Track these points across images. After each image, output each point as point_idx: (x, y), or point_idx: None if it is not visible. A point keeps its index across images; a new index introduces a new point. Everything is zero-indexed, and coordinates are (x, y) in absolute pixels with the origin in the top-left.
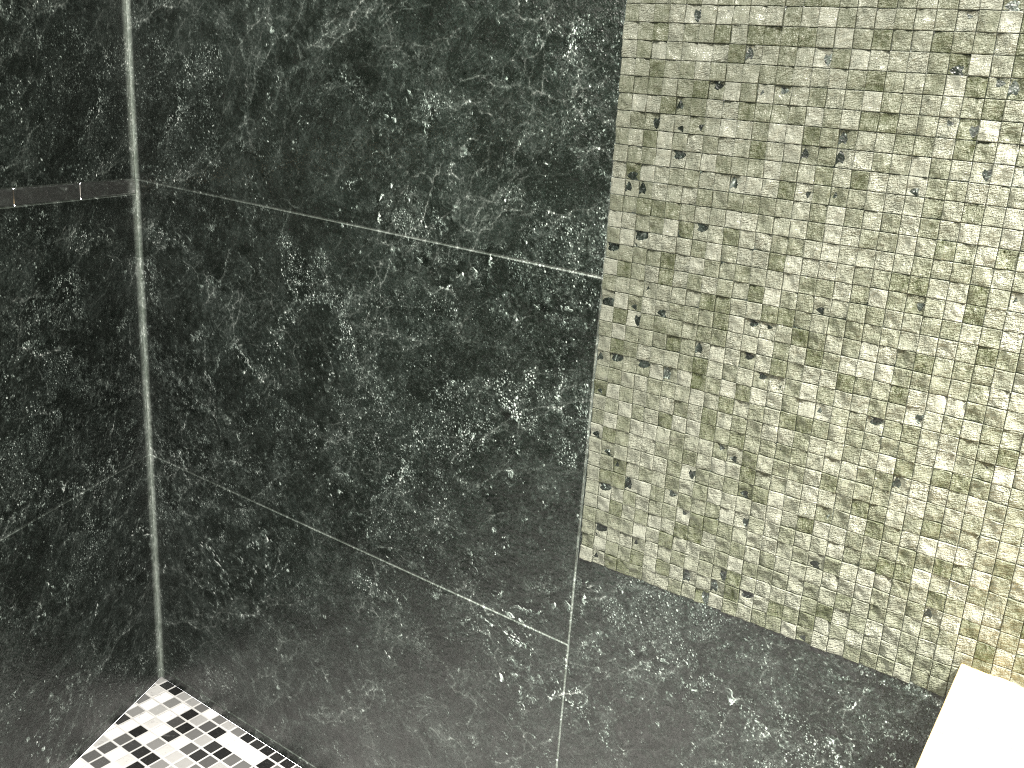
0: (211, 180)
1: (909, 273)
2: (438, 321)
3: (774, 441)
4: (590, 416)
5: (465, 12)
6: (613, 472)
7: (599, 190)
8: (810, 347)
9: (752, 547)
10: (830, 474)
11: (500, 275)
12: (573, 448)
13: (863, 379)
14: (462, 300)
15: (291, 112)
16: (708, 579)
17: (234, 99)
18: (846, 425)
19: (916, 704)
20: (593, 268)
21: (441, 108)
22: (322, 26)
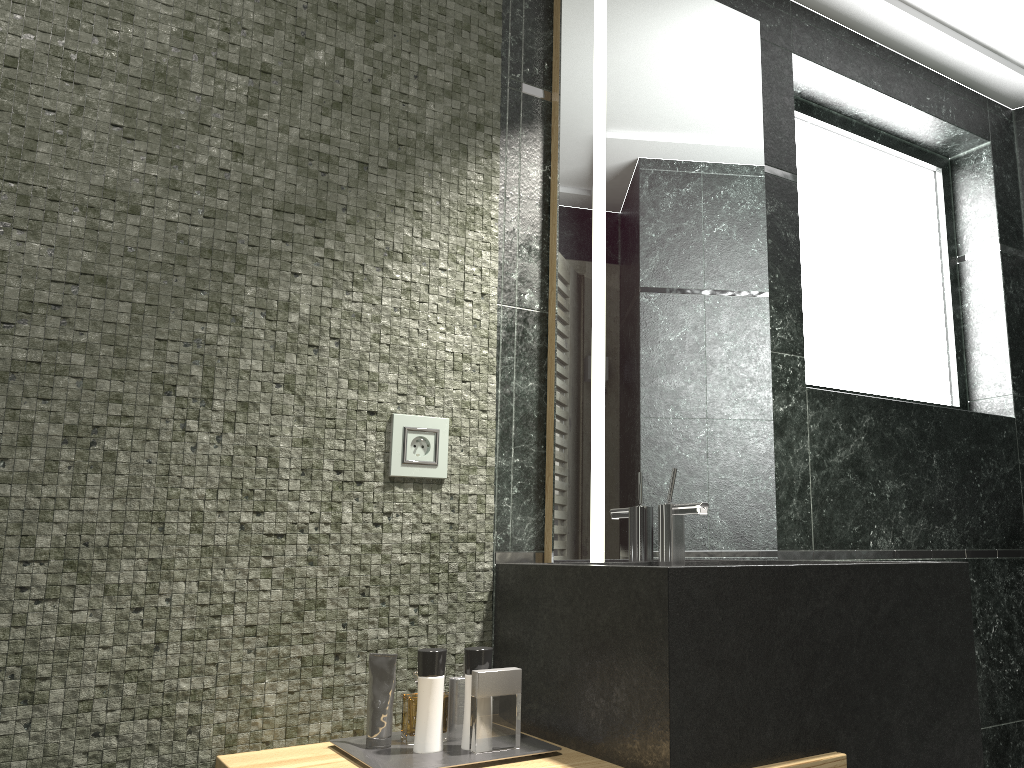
0: None
1: (152, 509)
2: None
3: (52, 649)
4: None
5: None
6: None
7: None
8: (80, 571)
9: (36, 744)
10: (105, 658)
11: None
12: None
13: (126, 583)
14: None
15: None
16: None
17: None
18: (115, 619)
19: None
20: None
21: None
22: None
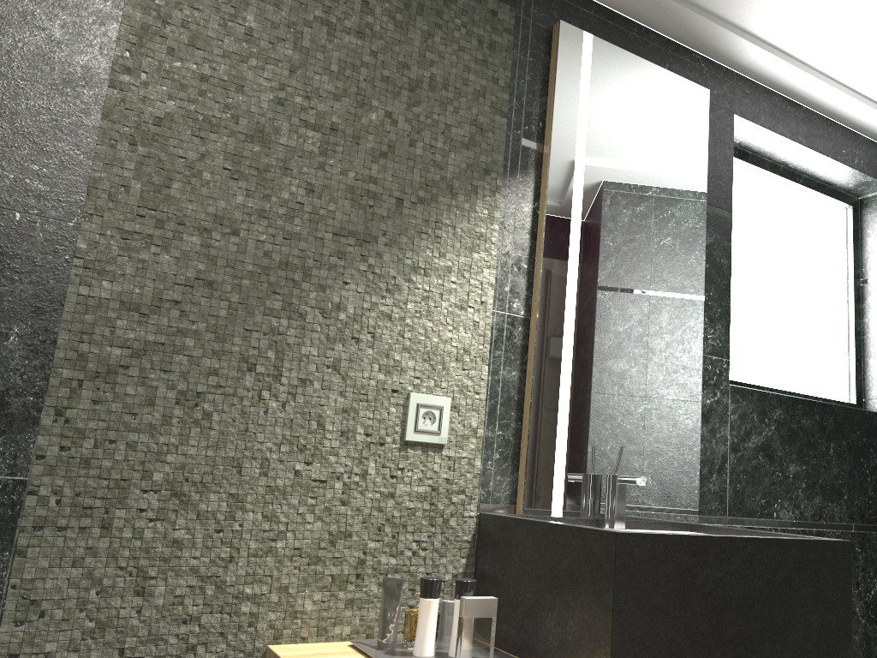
0: None
1: (234, 456)
2: None
3: (159, 556)
4: (8, 575)
5: None
6: (29, 610)
7: (30, 423)
8: (181, 499)
9: (143, 626)
10: (194, 566)
11: None
12: None
13: (212, 511)
14: None
15: None
16: None
17: None
18: (203, 537)
19: None
20: (20, 472)
21: None
22: None
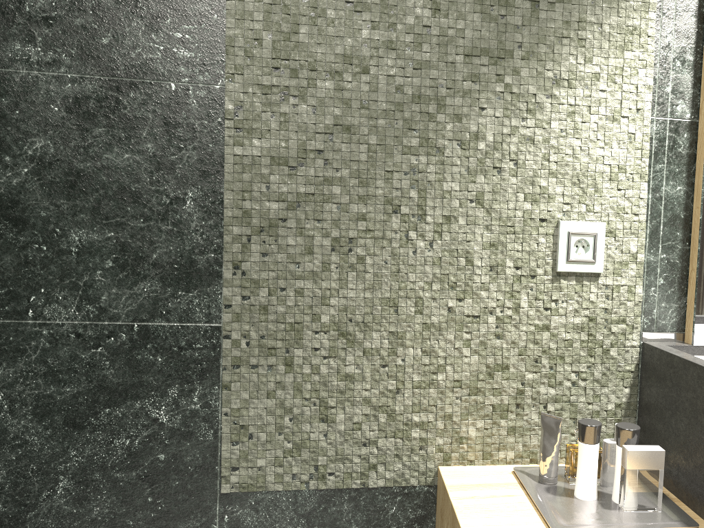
0: None
1: (389, 297)
2: (92, 372)
3: (335, 389)
4: (220, 405)
5: (105, 183)
6: (240, 433)
7: (215, 277)
8: (348, 338)
9: (330, 447)
10: (366, 397)
11: (144, 334)
12: (210, 427)
13: (376, 348)
14: (113, 355)
15: None
16: (308, 474)
17: None
18: (371, 371)
19: (422, 494)
20: (215, 320)
21: (88, 238)
22: None
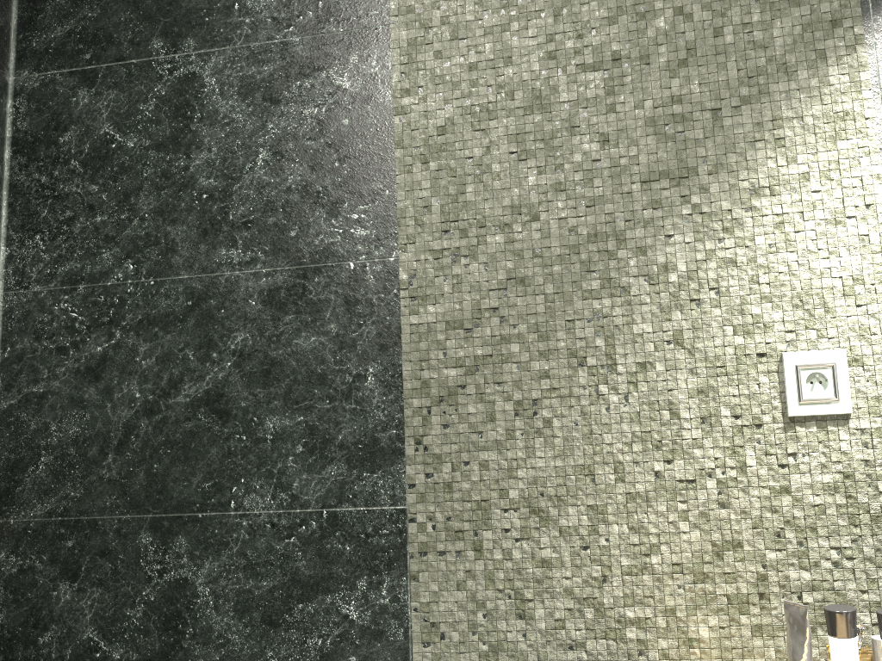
0: (72, 506)
1: (583, 463)
2: (285, 564)
3: (531, 577)
4: (409, 598)
5: (295, 367)
6: (431, 632)
7: (398, 454)
8: (540, 516)
9: (531, 651)
10: (568, 587)
11: (333, 521)
12: (400, 625)
13: (573, 526)
14: (304, 545)
15: (154, 445)
16: None
17: (100, 444)
18: (570, 555)
19: None
20: (399, 502)
21: (280, 425)
22: (183, 387)
